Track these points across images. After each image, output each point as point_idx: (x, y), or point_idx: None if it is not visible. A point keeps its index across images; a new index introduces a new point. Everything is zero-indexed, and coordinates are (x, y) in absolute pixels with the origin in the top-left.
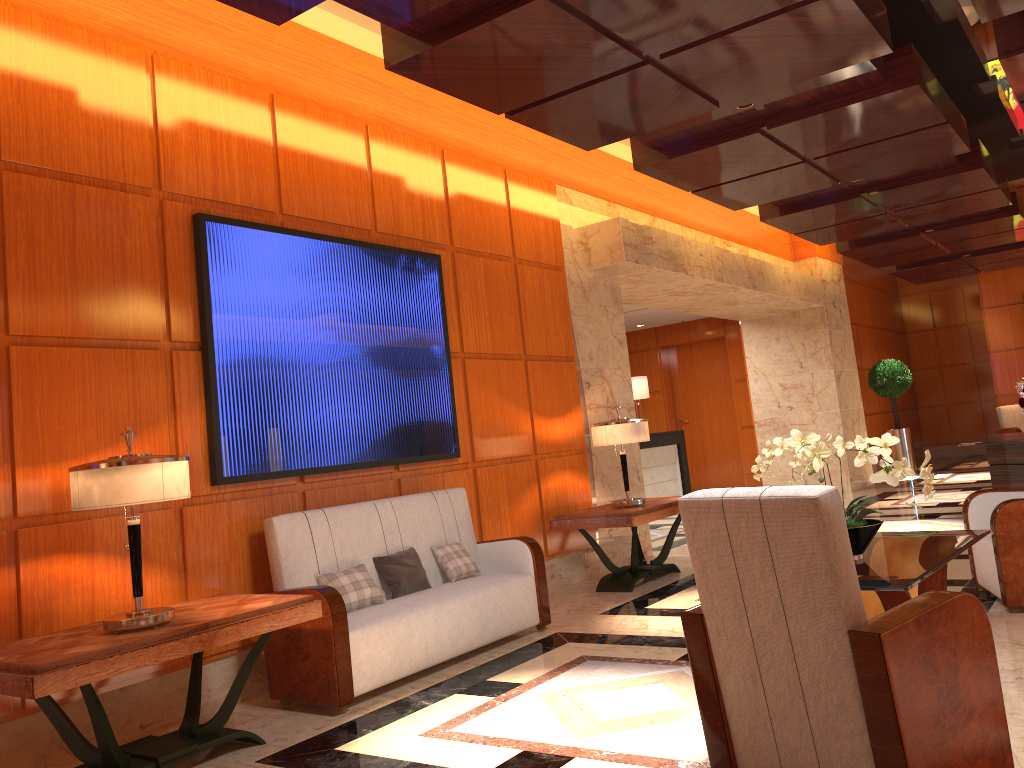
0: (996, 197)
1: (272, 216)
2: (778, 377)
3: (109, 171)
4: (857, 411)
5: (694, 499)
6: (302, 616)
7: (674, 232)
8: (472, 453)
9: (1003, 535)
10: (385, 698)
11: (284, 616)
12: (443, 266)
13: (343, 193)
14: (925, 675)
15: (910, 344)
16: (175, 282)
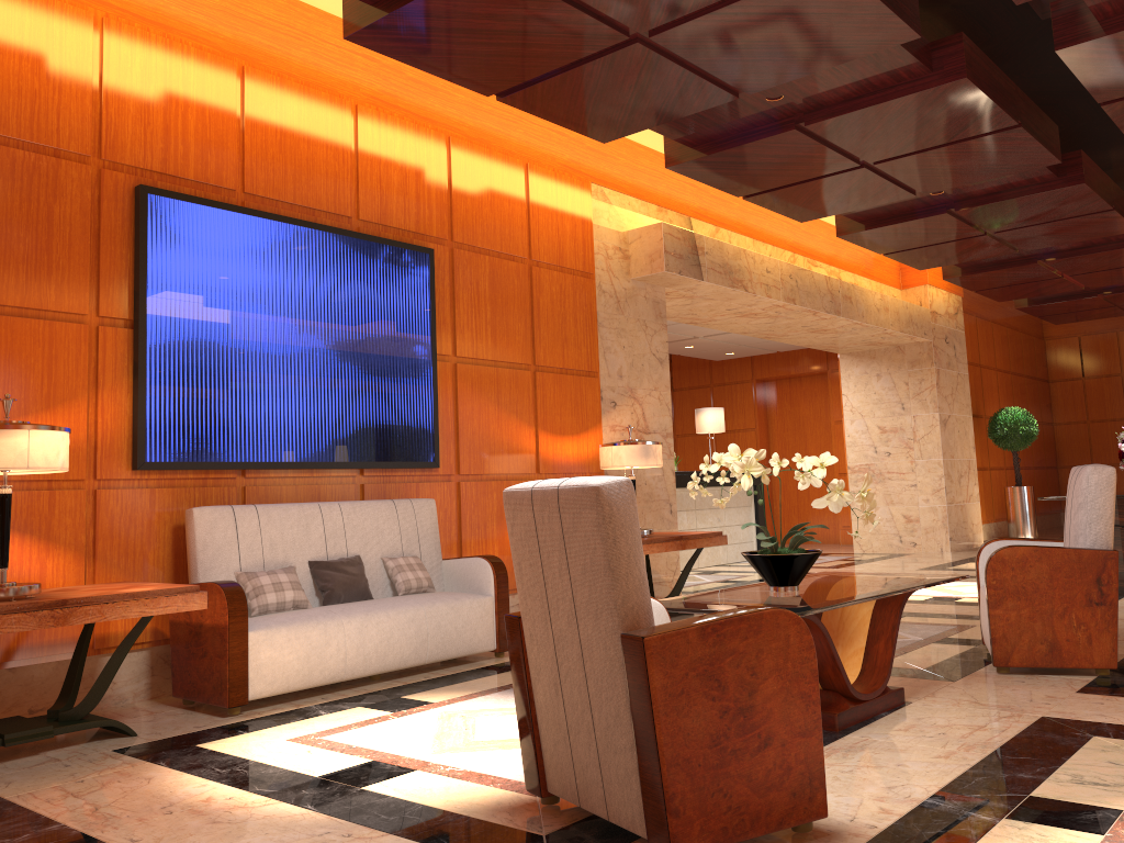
0: (1115, 221)
1: (232, 194)
2: (877, 418)
3: (41, 135)
4: (967, 462)
5: (513, 490)
6: (182, 605)
7: (743, 246)
8: (457, 465)
9: (995, 585)
10: (288, 706)
11: (159, 603)
12: (438, 262)
13: (320, 175)
14: (705, 690)
15: (1054, 394)
16: (108, 255)
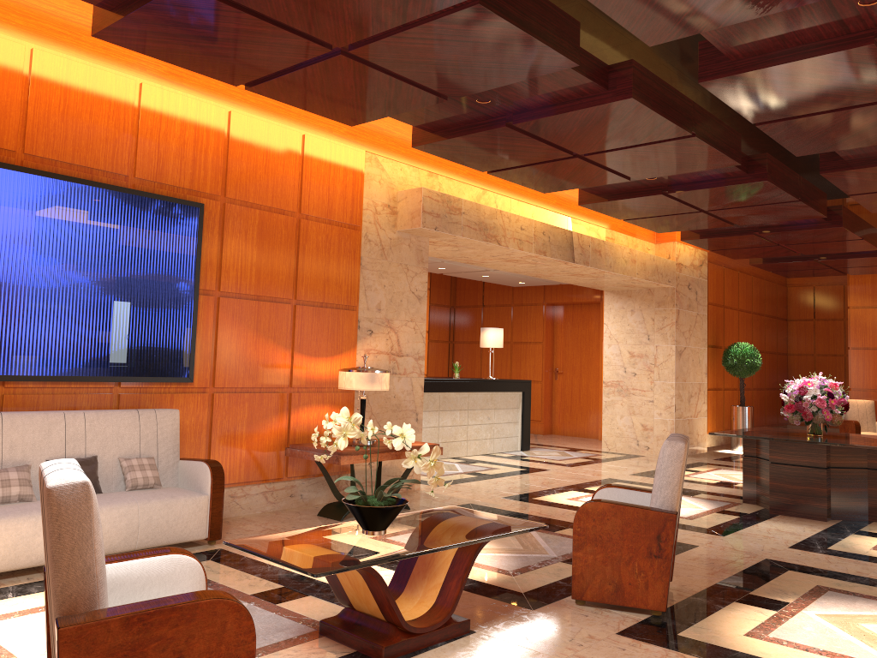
0: (804, 209)
1: (12, 154)
2: (628, 345)
3: None
4: (698, 385)
5: (40, 467)
6: None
7: (508, 205)
8: (213, 380)
9: (579, 531)
10: None
11: None
12: (210, 214)
13: (100, 141)
14: None
15: (790, 330)
16: None
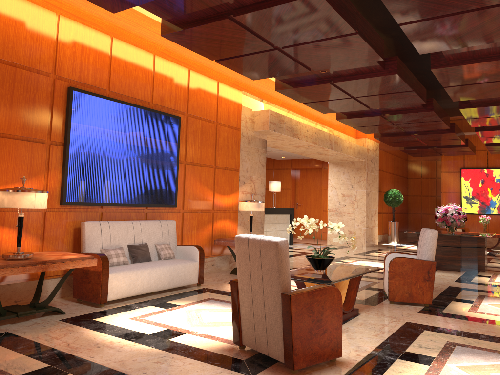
0: (442, 124)
1: (104, 91)
2: (341, 190)
3: (32, 64)
4: (375, 211)
5: (239, 237)
6: (88, 264)
7: (297, 118)
8: (183, 206)
9: (392, 271)
10: (121, 303)
11: (80, 263)
12: (182, 122)
13: (139, 84)
14: (307, 313)
15: (409, 183)
16: (56, 115)
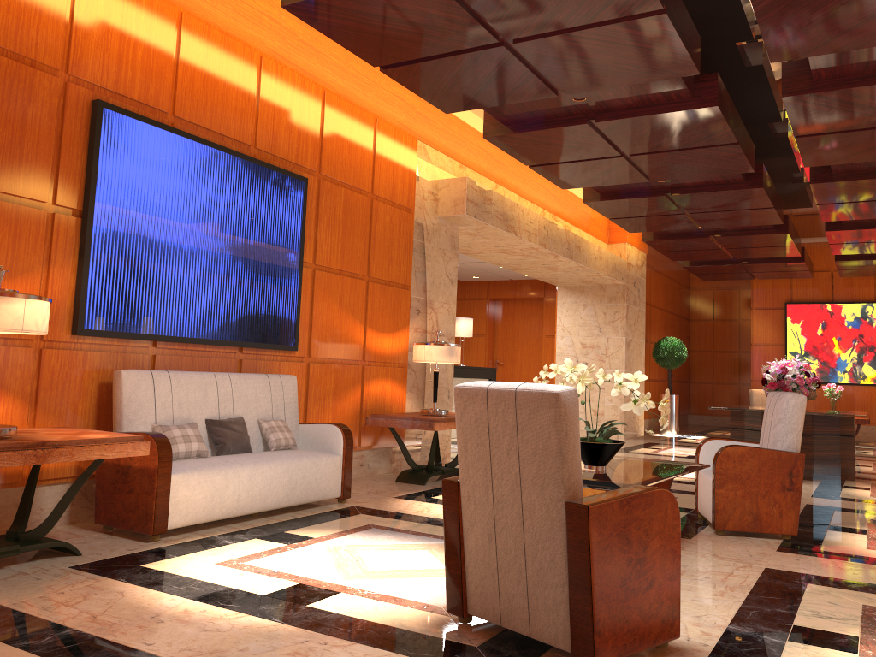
0: (771, 215)
1: (164, 116)
2: (580, 337)
3: (22, 47)
4: None
5: (466, 387)
6: (131, 451)
7: (512, 200)
8: (309, 350)
9: (721, 472)
10: (195, 535)
11: (115, 448)
12: (309, 188)
13: (231, 109)
14: (620, 545)
15: (692, 329)
16: (67, 154)
